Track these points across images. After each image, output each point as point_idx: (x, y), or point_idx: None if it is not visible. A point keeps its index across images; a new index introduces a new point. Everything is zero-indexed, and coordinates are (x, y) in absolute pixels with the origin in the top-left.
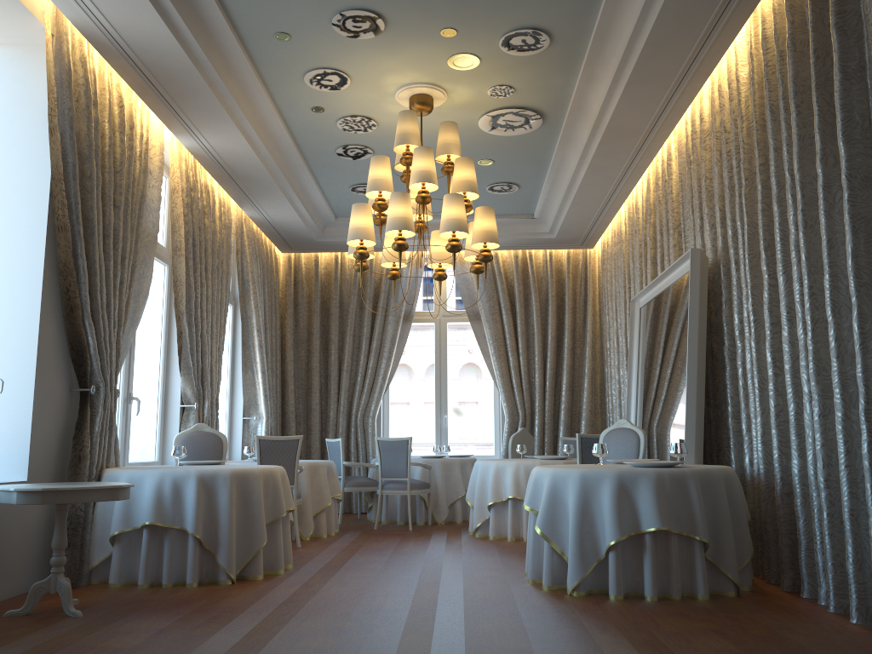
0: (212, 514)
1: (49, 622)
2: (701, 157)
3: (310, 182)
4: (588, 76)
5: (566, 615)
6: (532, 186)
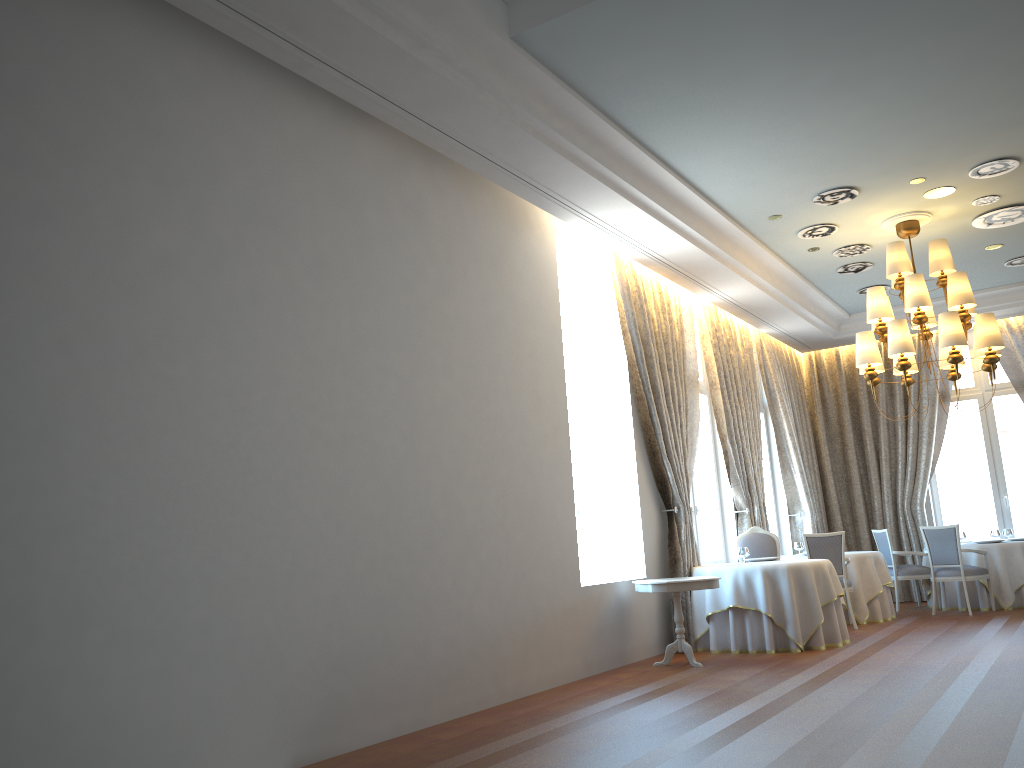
0: (777, 599)
1: (683, 668)
2: None
3: (817, 296)
4: None
5: None
6: None
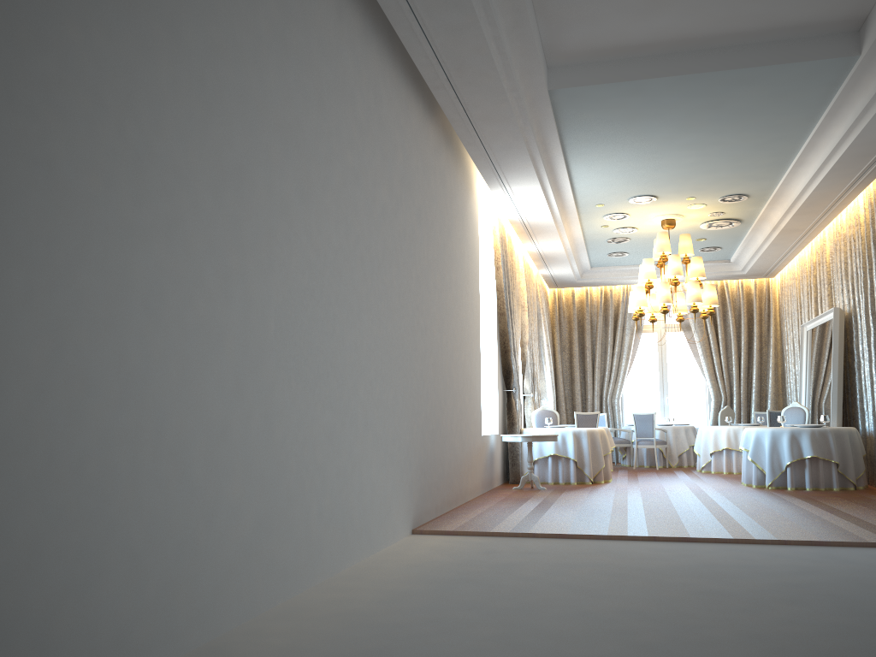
0: (579, 450)
1: (536, 490)
2: (841, 250)
3: (584, 254)
4: (770, 207)
5: (766, 492)
6: (730, 247)
